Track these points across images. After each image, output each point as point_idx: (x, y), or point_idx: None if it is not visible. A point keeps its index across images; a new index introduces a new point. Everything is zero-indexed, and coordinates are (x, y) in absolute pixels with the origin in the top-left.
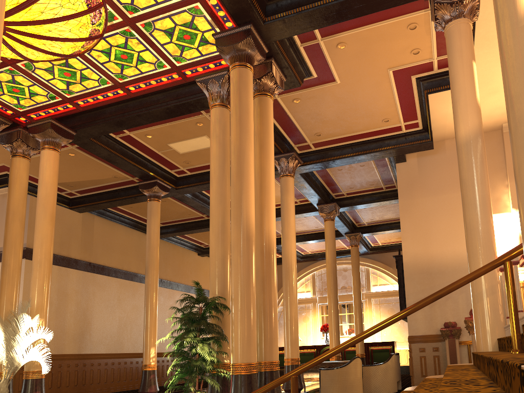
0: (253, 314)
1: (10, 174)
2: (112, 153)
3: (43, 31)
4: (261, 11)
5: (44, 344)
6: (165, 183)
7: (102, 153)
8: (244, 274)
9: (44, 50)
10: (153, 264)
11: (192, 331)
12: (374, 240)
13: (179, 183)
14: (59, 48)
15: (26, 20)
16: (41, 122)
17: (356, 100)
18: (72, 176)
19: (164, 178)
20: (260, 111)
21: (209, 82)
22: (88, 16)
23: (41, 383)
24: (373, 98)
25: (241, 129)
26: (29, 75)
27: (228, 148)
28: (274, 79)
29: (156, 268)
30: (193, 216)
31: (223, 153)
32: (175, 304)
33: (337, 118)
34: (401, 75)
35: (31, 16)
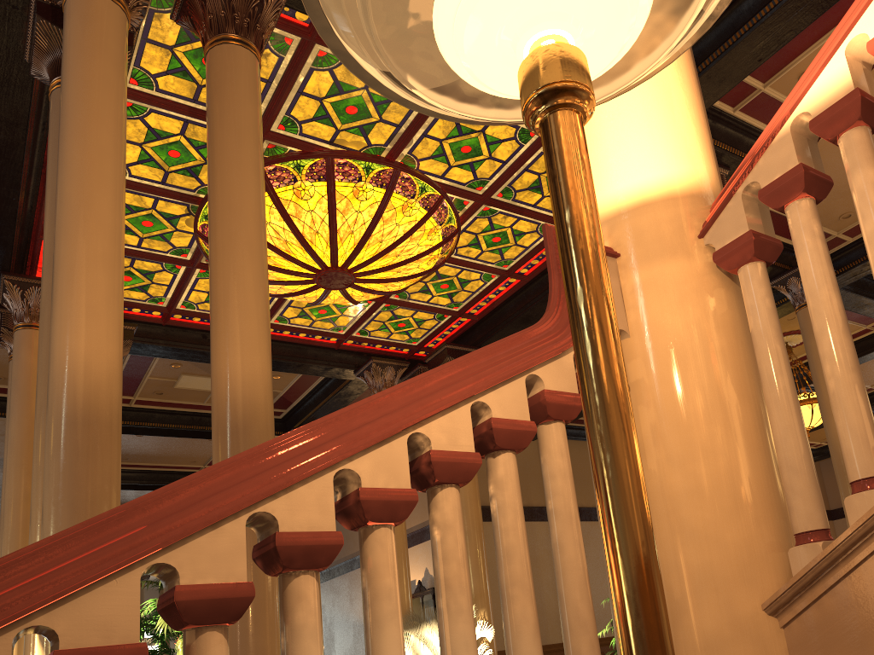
0: None
1: None
2: None
3: (391, 260)
4: None
5: (492, 643)
6: None
7: None
8: None
9: (402, 277)
10: None
11: None
12: None
13: None
14: (416, 267)
15: (369, 257)
16: (437, 351)
17: None
18: None
19: None
20: None
21: None
22: (432, 219)
23: None
24: None
25: None
26: (407, 304)
27: None
28: None
29: None
30: None
31: None
32: None
33: None
34: None
35: (372, 250)
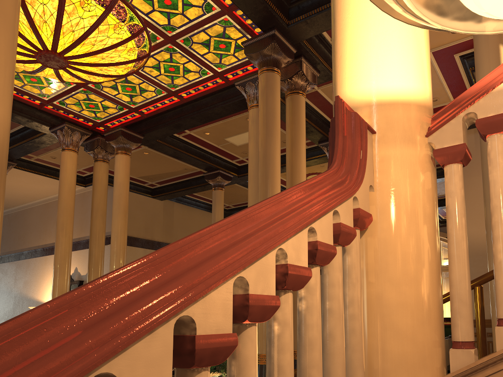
0: None
1: (93, 176)
2: (177, 151)
3: (98, 60)
4: (283, 16)
5: None
6: (227, 173)
7: (168, 151)
8: None
9: (102, 74)
10: None
11: None
12: (444, 213)
13: (241, 172)
14: (114, 71)
15: (82, 53)
16: (114, 130)
17: None
18: (150, 171)
19: (226, 168)
20: (291, 110)
21: (246, 84)
22: (133, 41)
23: None
24: None
25: (267, 133)
26: (99, 93)
27: None
28: (305, 76)
29: None
30: None
31: None
32: None
33: None
34: (443, 55)
35: (85, 49)
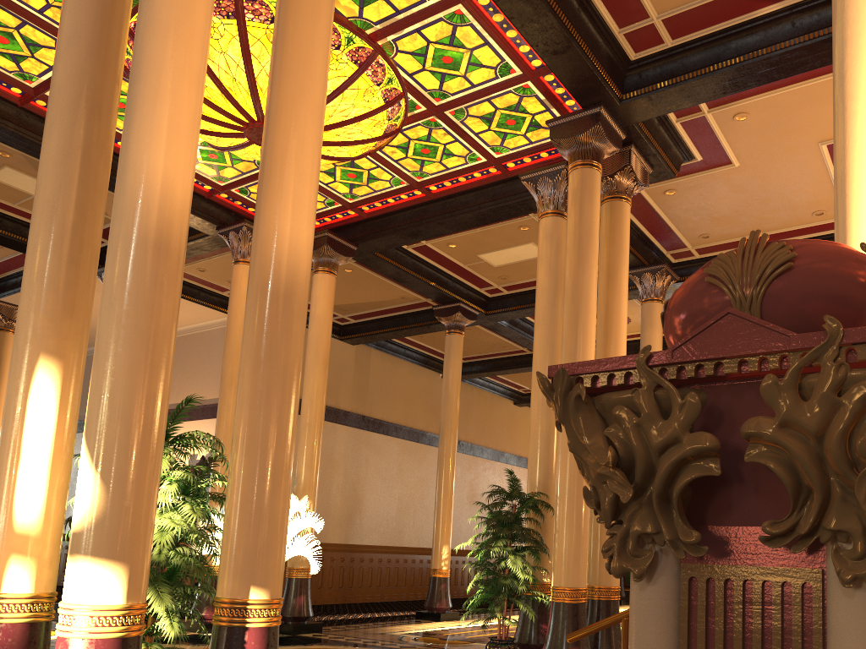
0: (584, 522)
1: None
2: (402, 270)
3: (330, 137)
4: (616, 87)
5: (312, 534)
6: (471, 307)
7: (388, 270)
8: (574, 465)
9: (328, 156)
10: (450, 426)
11: (502, 538)
12: None
13: (491, 307)
14: (346, 152)
15: None
16: (315, 235)
17: (766, 187)
18: (347, 298)
19: (469, 300)
20: (610, 224)
21: (538, 180)
22: (385, 112)
23: (306, 584)
24: (795, 183)
25: (580, 259)
26: None
27: (563, 276)
28: (633, 174)
29: (454, 432)
30: (508, 350)
31: (555, 283)
32: (480, 498)
33: (736, 213)
34: None
35: None
